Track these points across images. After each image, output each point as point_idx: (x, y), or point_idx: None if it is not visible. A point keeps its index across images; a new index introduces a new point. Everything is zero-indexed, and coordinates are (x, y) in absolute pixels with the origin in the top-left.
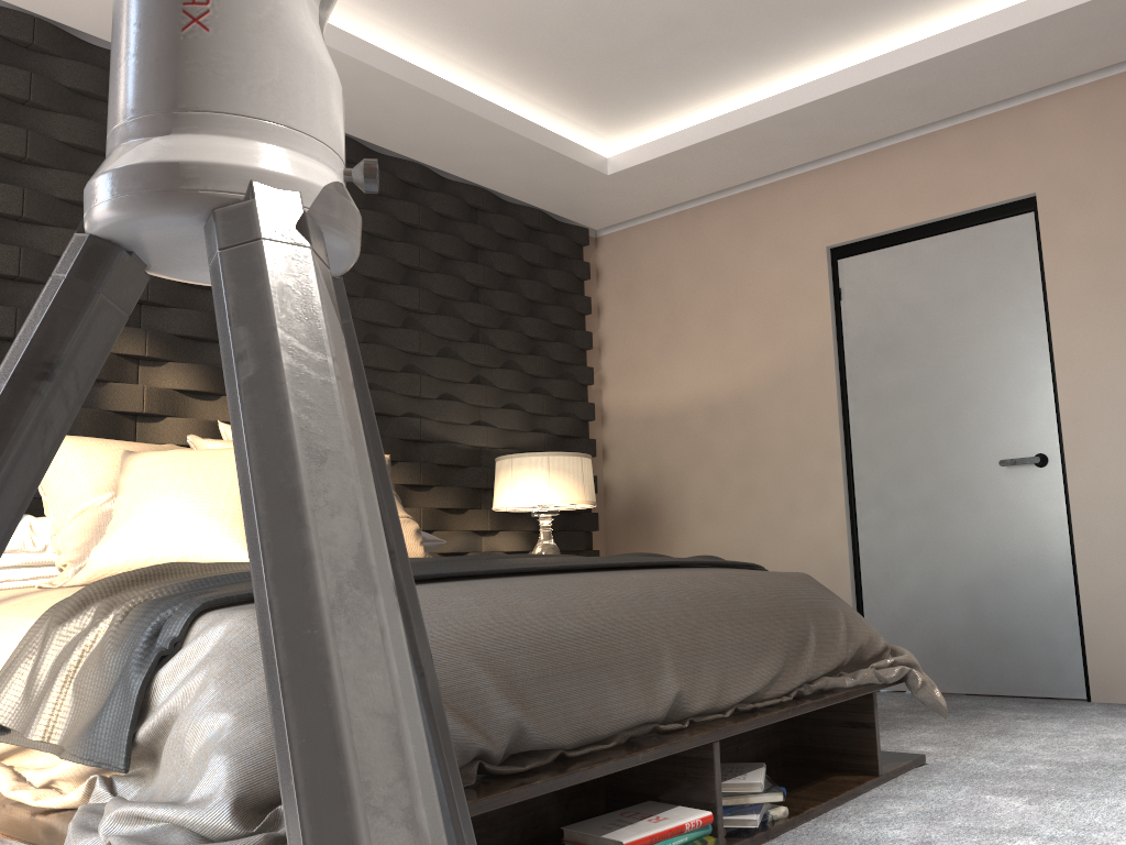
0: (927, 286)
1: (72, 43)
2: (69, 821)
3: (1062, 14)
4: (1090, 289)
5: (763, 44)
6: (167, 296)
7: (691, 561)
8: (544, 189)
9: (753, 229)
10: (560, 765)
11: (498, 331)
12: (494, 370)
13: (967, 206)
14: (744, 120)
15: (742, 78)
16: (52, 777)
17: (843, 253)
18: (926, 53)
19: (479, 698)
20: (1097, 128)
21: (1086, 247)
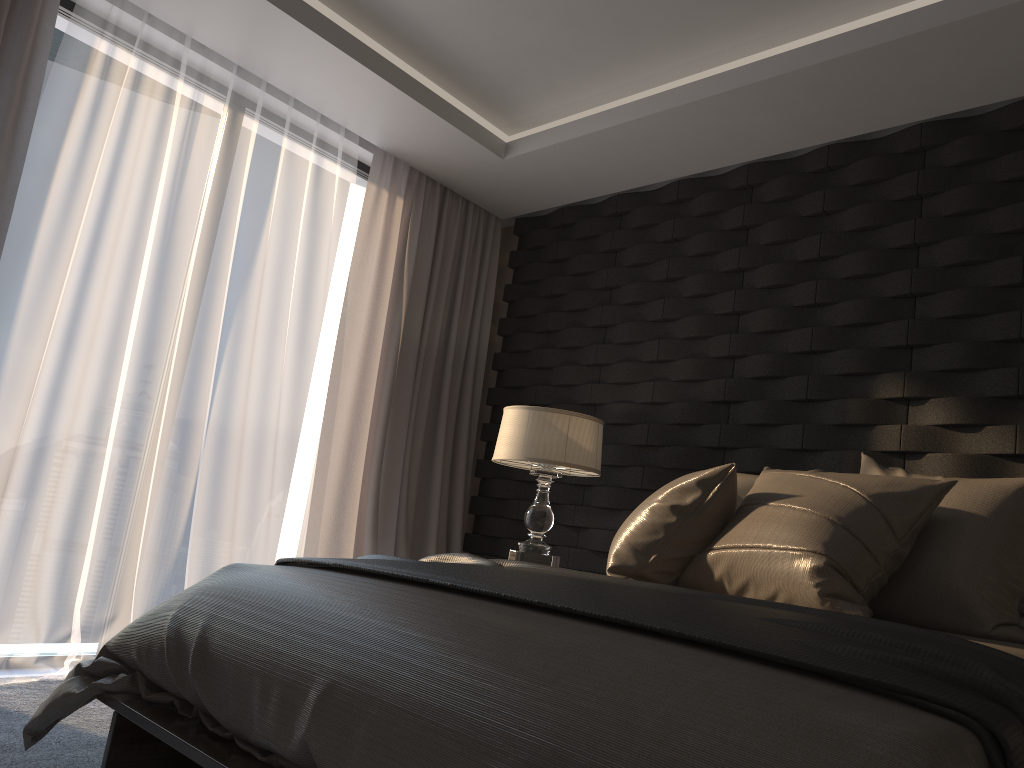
0: None
1: (858, 148)
2: None
3: None
4: None
5: None
6: (927, 335)
7: (654, 627)
8: None
9: None
10: (225, 744)
11: None
12: None
13: None
14: None
15: None
16: None
17: None
18: None
19: (187, 647)
20: None
21: None
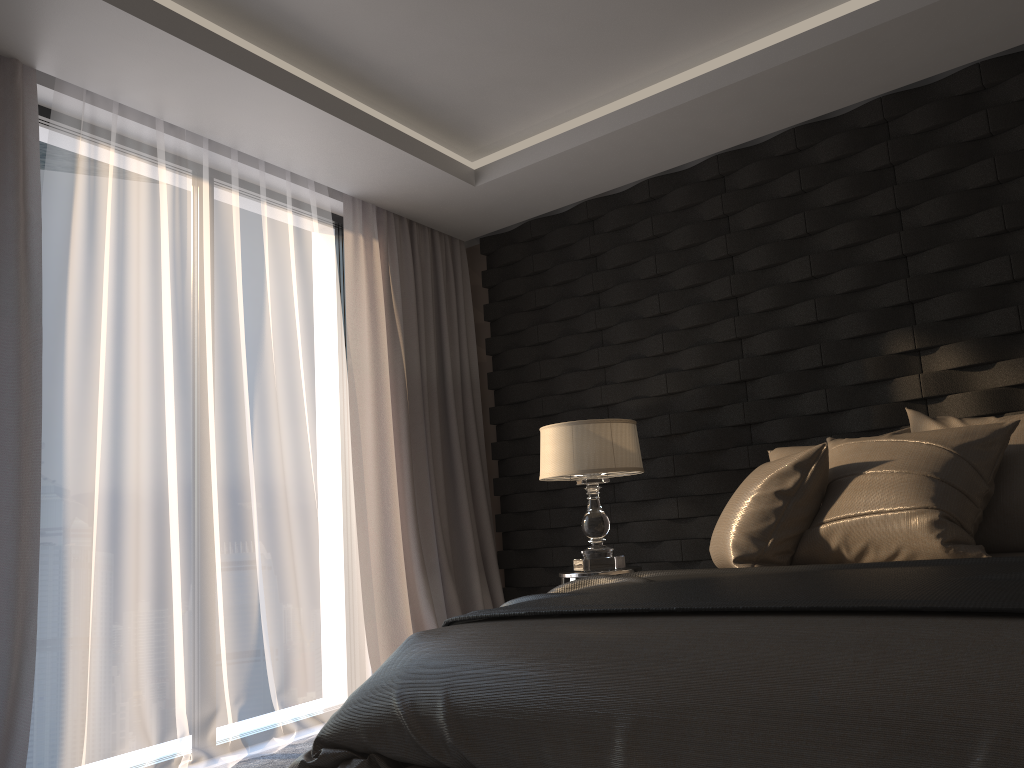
0: None
1: (822, 127)
2: None
3: None
4: None
5: None
6: (926, 290)
7: (915, 607)
8: None
9: None
10: None
11: None
12: None
13: None
14: None
15: None
16: None
17: None
18: None
19: (434, 720)
20: None
21: None
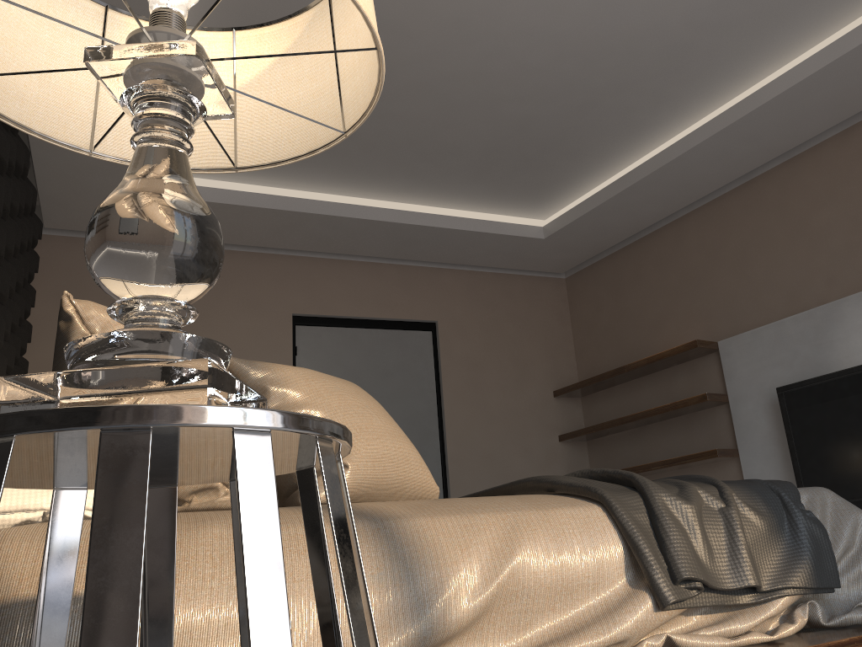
0: (363, 360)
1: None
2: (824, 633)
3: (510, 237)
4: (465, 385)
5: (360, 171)
6: None
7: None
8: (80, 180)
9: (226, 281)
10: None
11: (12, 302)
12: (4, 342)
13: (397, 316)
14: (307, 208)
15: (316, 180)
16: (773, 614)
17: (302, 322)
18: (441, 223)
19: None
20: (470, 296)
21: (464, 360)
